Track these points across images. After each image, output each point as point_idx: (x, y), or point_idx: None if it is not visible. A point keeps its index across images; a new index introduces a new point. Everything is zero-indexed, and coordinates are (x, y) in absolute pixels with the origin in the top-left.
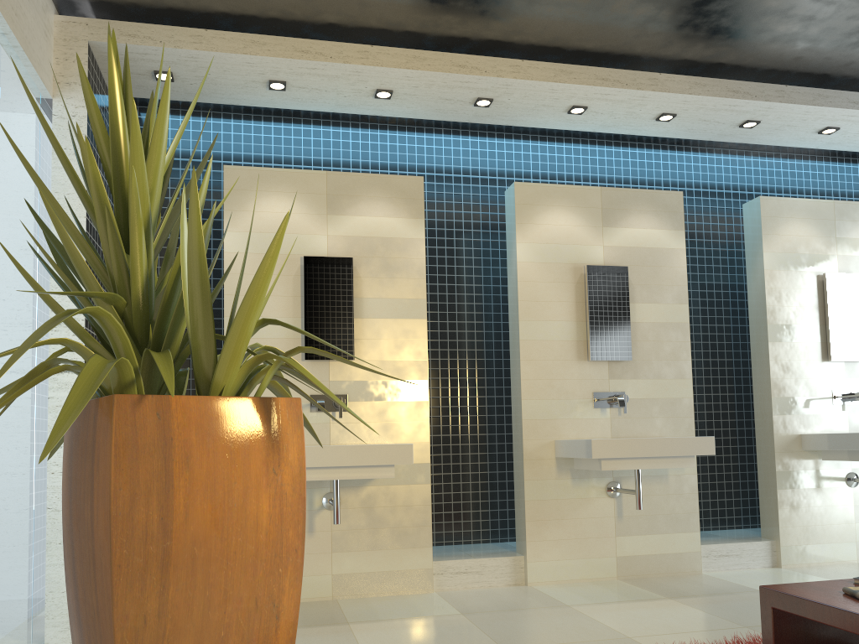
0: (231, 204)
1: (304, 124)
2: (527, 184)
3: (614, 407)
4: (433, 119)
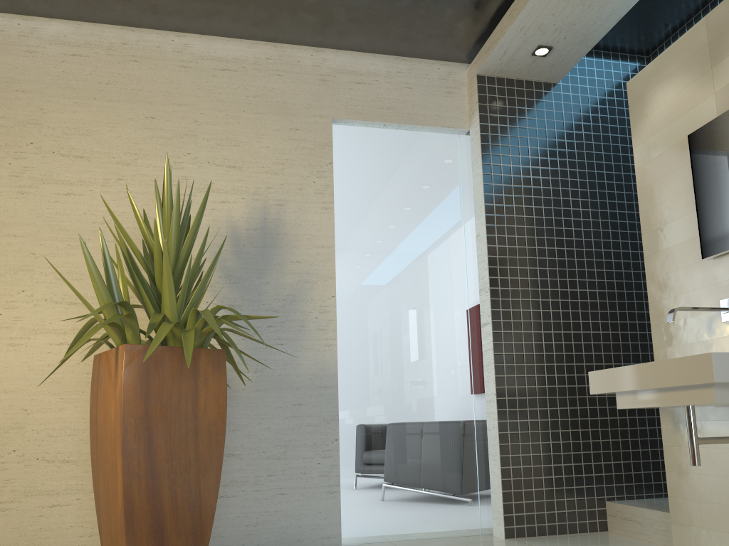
0: (634, 118)
1: None
2: None
3: None
4: None
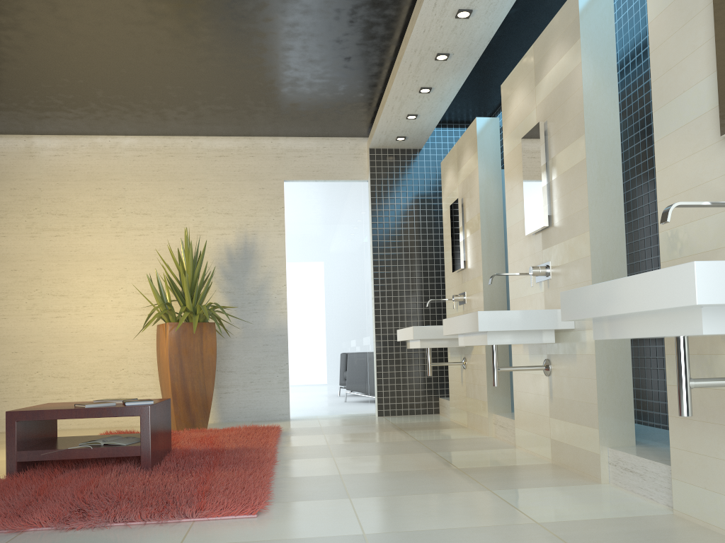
0: (442, 184)
1: None
2: (505, 81)
3: (545, 280)
4: (470, 71)
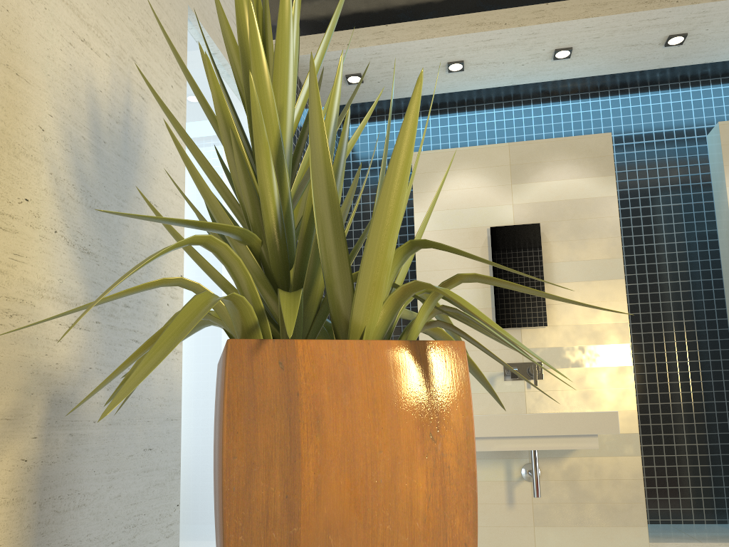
0: (419, 187)
1: (486, 109)
2: None
3: None
4: (618, 72)
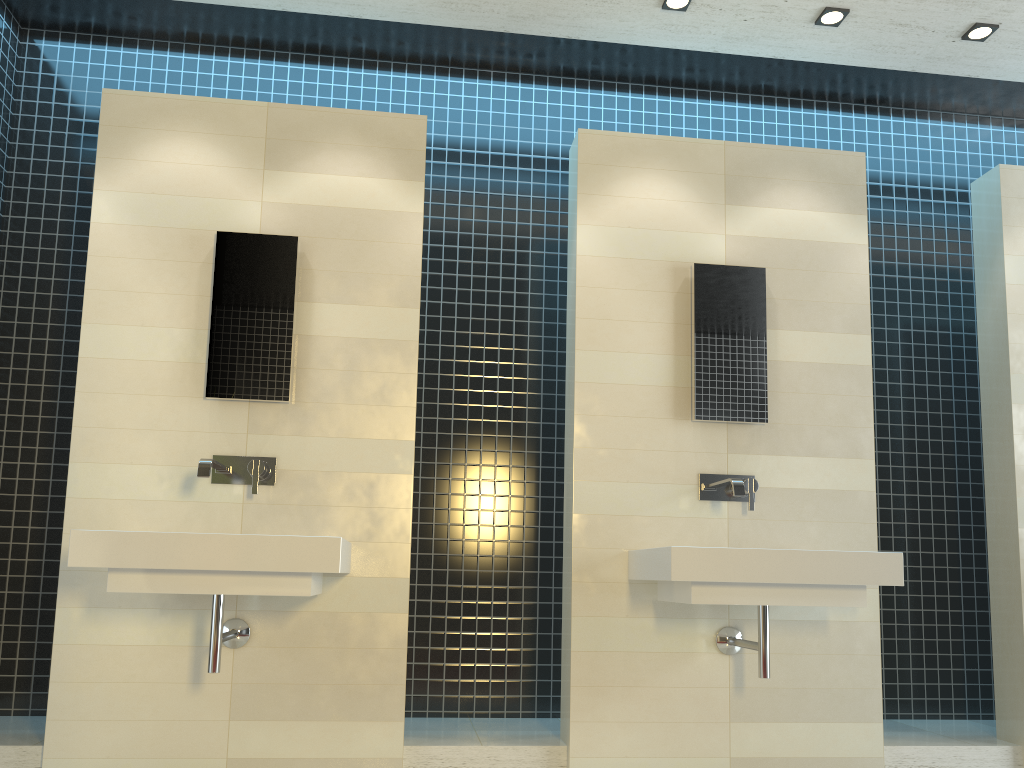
0: (109, 148)
1: (277, 60)
2: (599, 132)
3: (735, 501)
4: (446, 25)
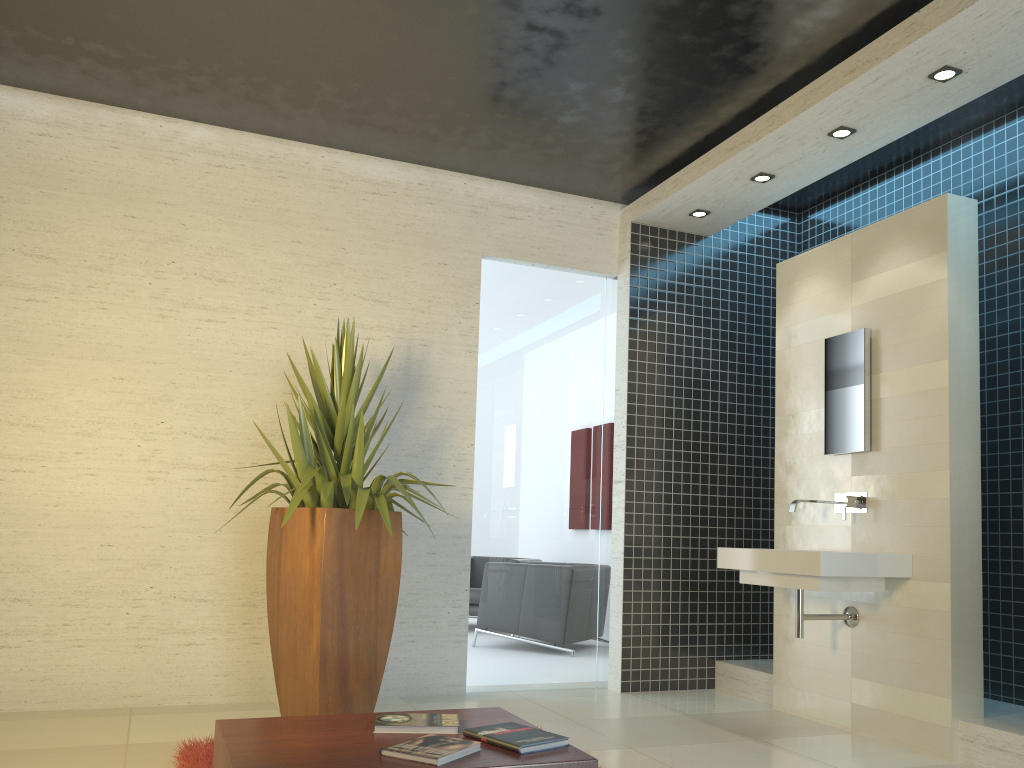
0: (780, 301)
1: (932, 157)
2: None
3: None
4: (948, 111)
